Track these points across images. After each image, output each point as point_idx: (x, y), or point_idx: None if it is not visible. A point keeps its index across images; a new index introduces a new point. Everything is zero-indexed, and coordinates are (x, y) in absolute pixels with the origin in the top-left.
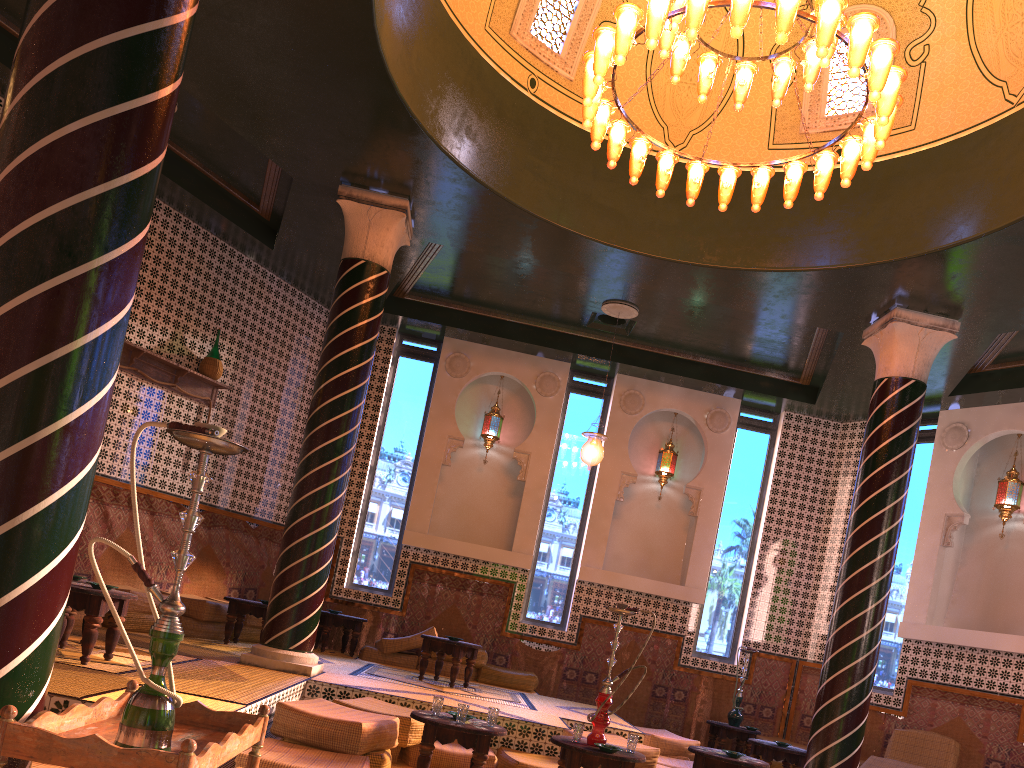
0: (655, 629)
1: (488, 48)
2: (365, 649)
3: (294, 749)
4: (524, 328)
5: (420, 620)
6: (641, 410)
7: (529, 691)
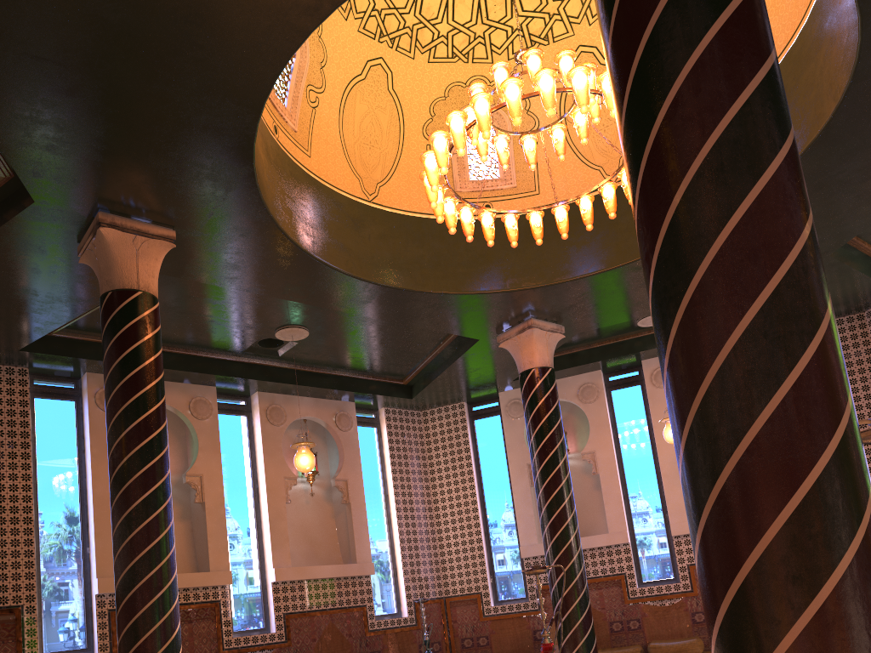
0: (344, 606)
1: None
2: None
3: None
4: (177, 357)
5: None
6: (286, 421)
7: None
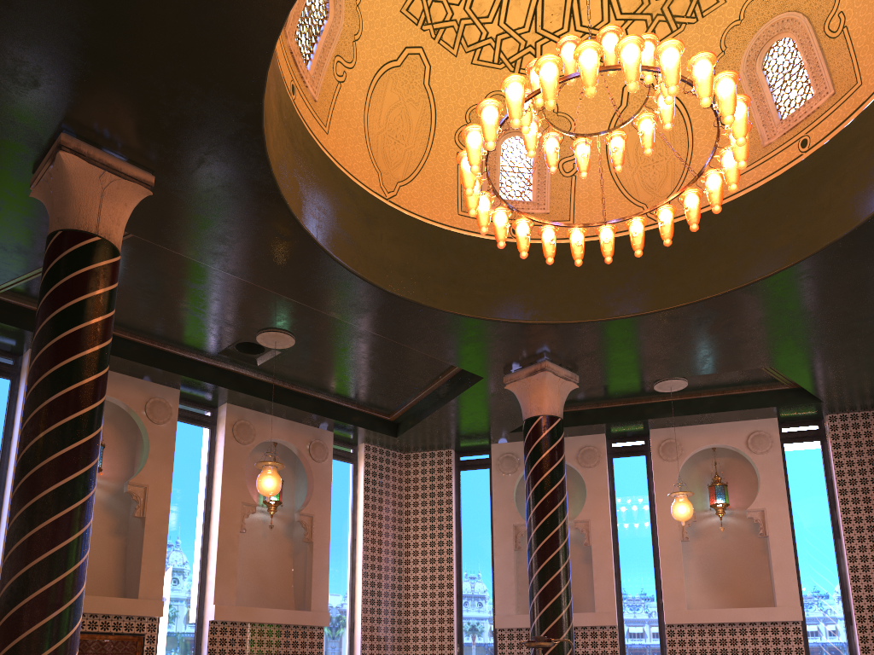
0: None
1: None
2: None
3: None
4: (140, 348)
5: None
6: (254, 440)
7: None
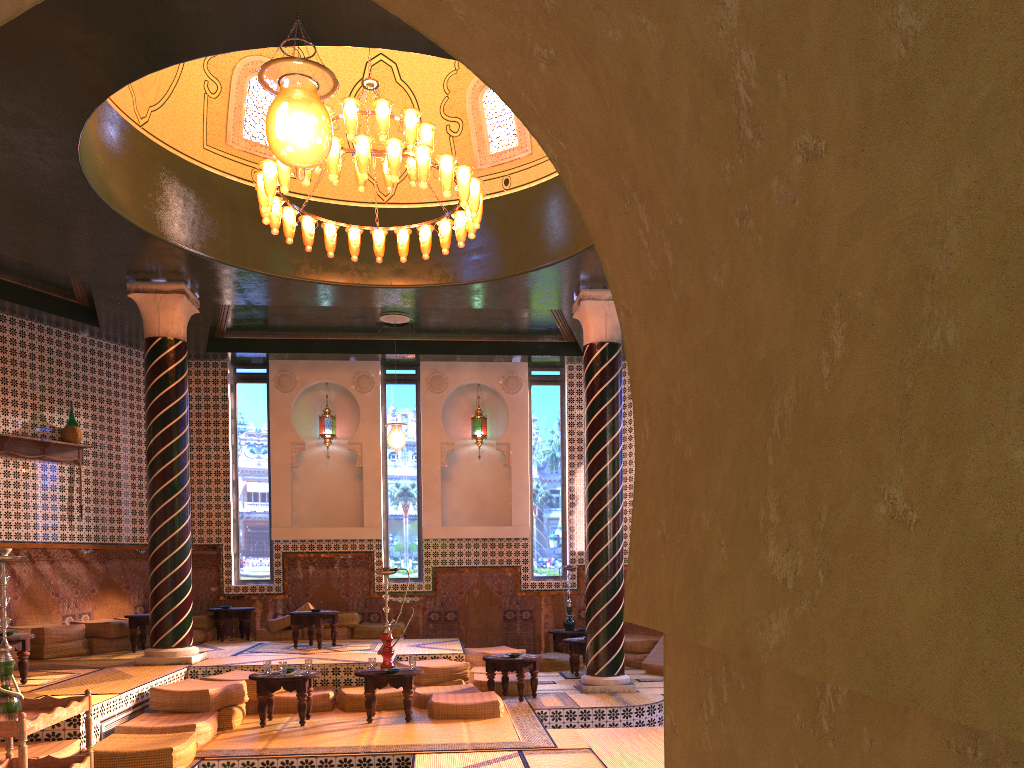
0: (496, 565)
1: (211, 161)
2: (257, 632)
3: (162, 716)
4: (331, 341)
5: (301, 598)
6: (446, 388)
7: (396, 637)
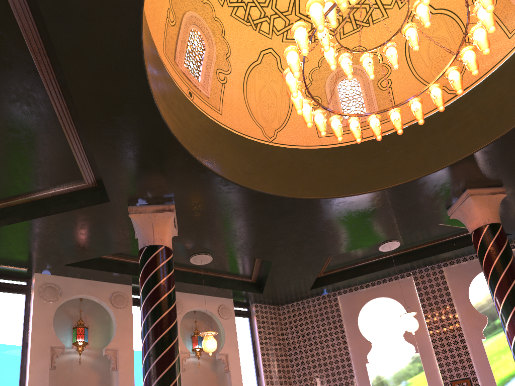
0: None
1: None
2: None
3: None
4: None
5: None
6: None
7: None
